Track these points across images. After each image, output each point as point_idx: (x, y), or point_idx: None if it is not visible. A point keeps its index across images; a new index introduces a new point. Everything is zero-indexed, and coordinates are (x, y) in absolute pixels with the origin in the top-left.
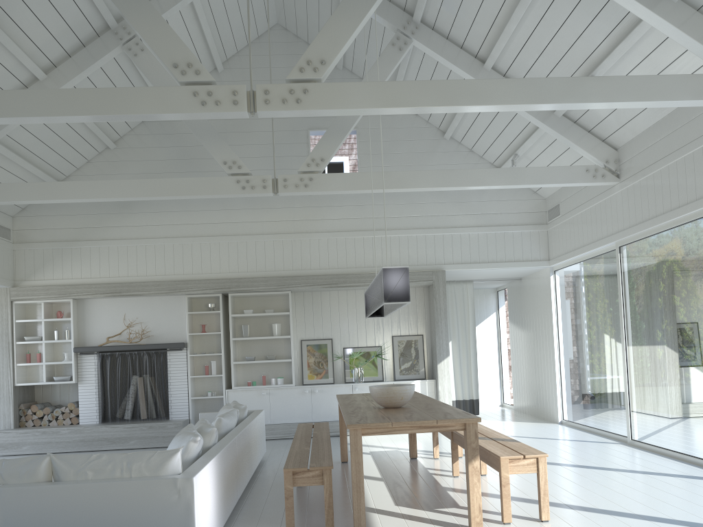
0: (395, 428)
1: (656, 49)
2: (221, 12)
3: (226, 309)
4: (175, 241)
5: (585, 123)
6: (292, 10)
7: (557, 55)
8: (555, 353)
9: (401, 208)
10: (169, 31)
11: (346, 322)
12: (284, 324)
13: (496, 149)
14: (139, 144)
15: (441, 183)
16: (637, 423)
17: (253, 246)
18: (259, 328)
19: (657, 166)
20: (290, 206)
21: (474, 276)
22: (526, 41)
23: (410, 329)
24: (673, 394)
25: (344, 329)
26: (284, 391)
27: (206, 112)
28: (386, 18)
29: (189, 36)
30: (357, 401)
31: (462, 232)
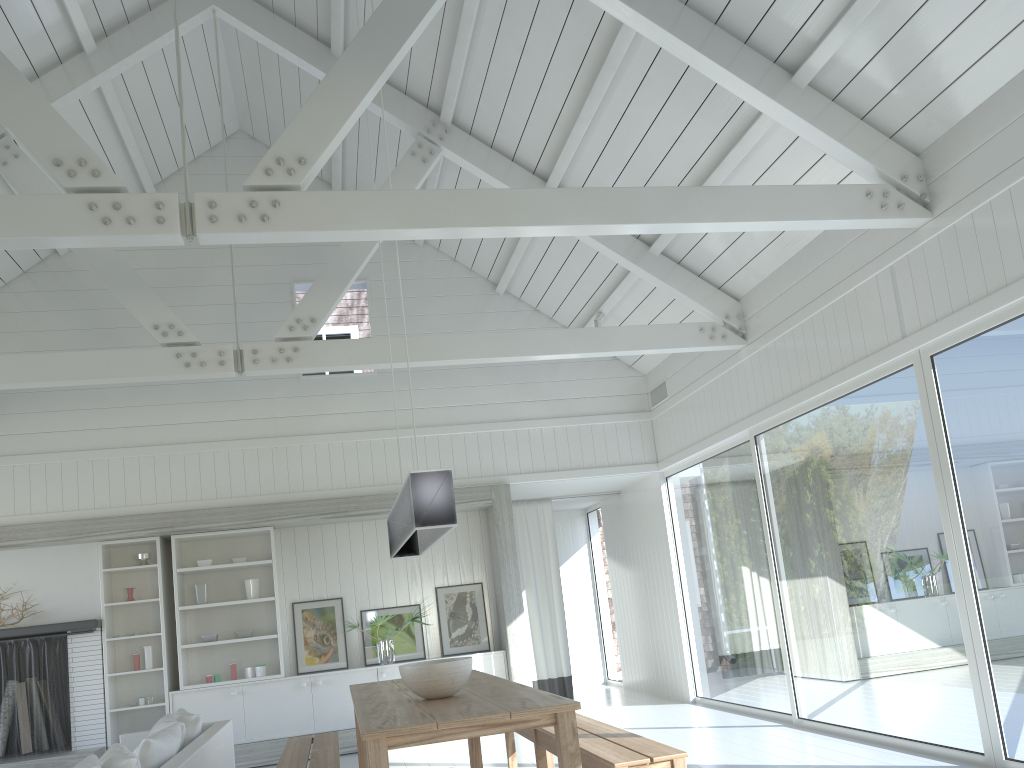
0: (442, 732)
1: (782, 156)
2: (149, 107)
3: (168, 561)
4: (80, 457)
5: (693, 263)
6: (261, 110)
7: (647, 167)
8: (676, 597)
9: (439, 394)
10: (46, 110)
11: (363, 570)
12: (265, 580)
13: (571, 306)
14: (18, 306)
15: (496, 351)
16: (804, 693)
17: (210, 458)
18: (224, 588)
19: (796, 319)
20: (268, 396)
21: (553, 491)
22: (603, 149)
23: (462, 576)
24: (851, 644)
25: (361, 581)
26: (267, 687)
27: (111, 234)
28: (401, 117)
29: (99, 142)
30: (382, 692)
31: (531, 426)
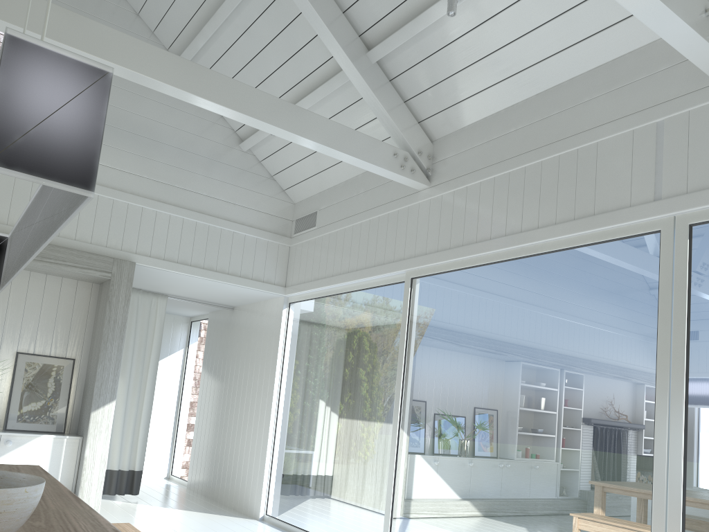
0: None
1: None
2: None
3: None
4: None
5: (405, 86)
6: None
7: None
8: (271, 417)
9: None
10: None
11: None
12: None
13: None
14: None
15: (179, 81)
16: None
17: None
18: None
19: (504, 167)
20: None
21: (174, 287)
22: None
23: (53, 347)
24: (480, 509)
25: None
26: None
27: None
28: None
29: None
30: None
31: (174, 213)
